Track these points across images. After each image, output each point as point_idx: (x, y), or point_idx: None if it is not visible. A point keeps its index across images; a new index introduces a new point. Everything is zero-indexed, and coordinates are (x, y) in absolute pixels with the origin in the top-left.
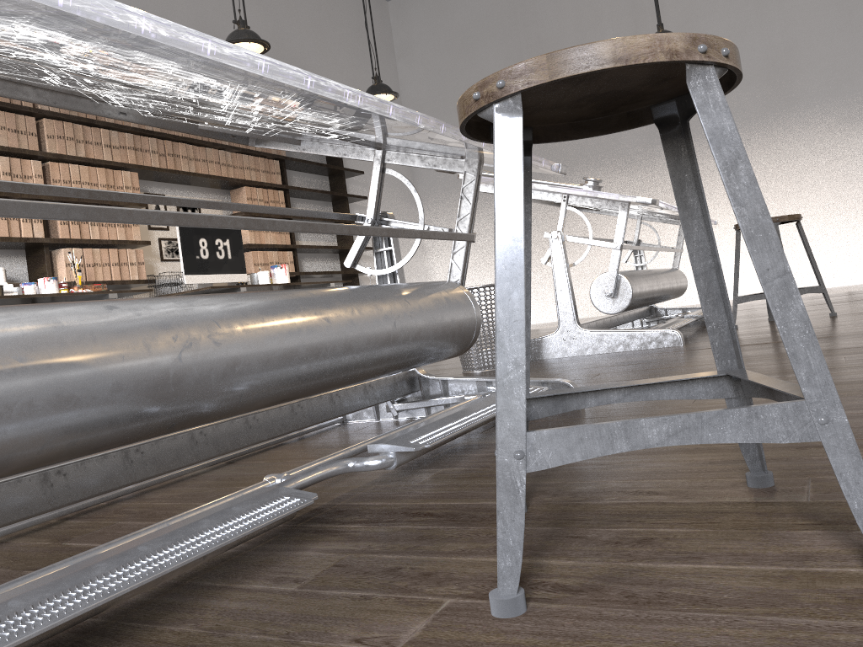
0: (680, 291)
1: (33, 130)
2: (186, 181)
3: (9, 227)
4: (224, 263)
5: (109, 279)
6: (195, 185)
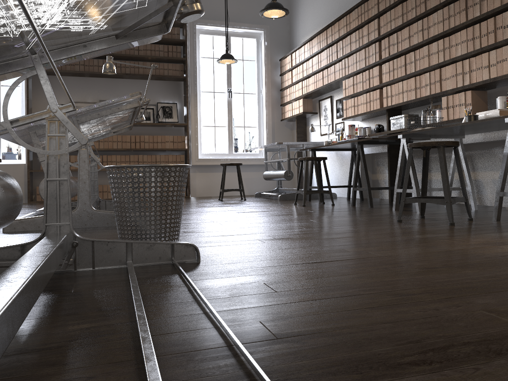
0: None
1: None
2: None
3: None
4: None
5: None
6: None
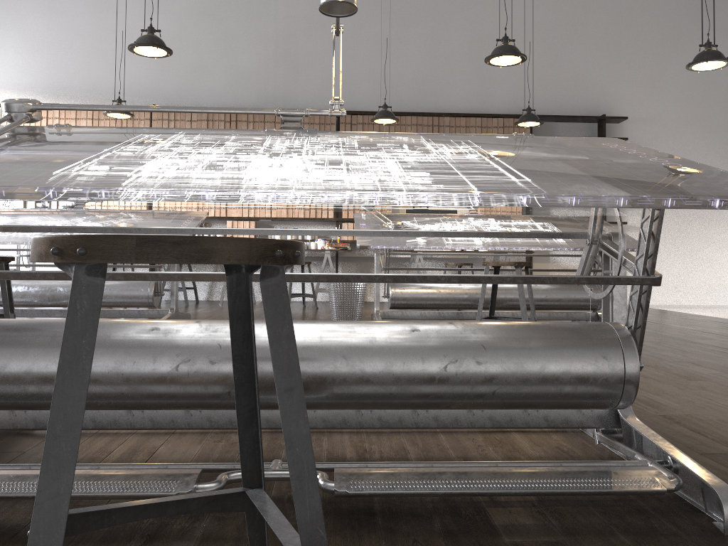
0: (571, 304)
1: None
2: None
3: (316, 213)
4: None
5: None
6: None
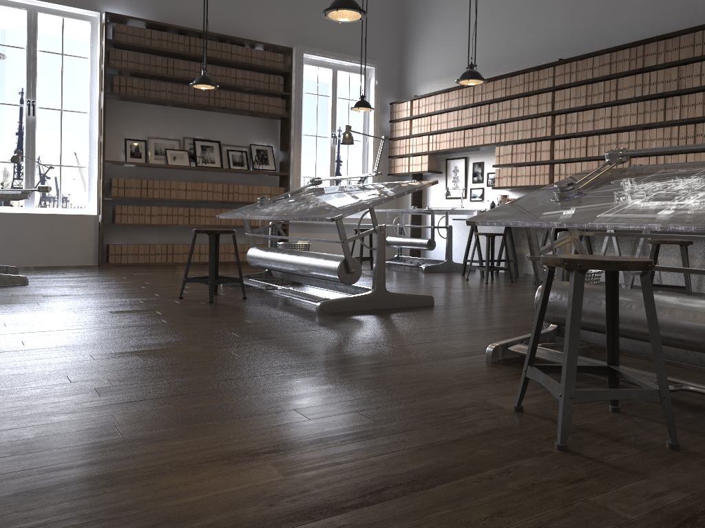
0: None
1: None
2: None
3: None
4: None
5: None
6: None
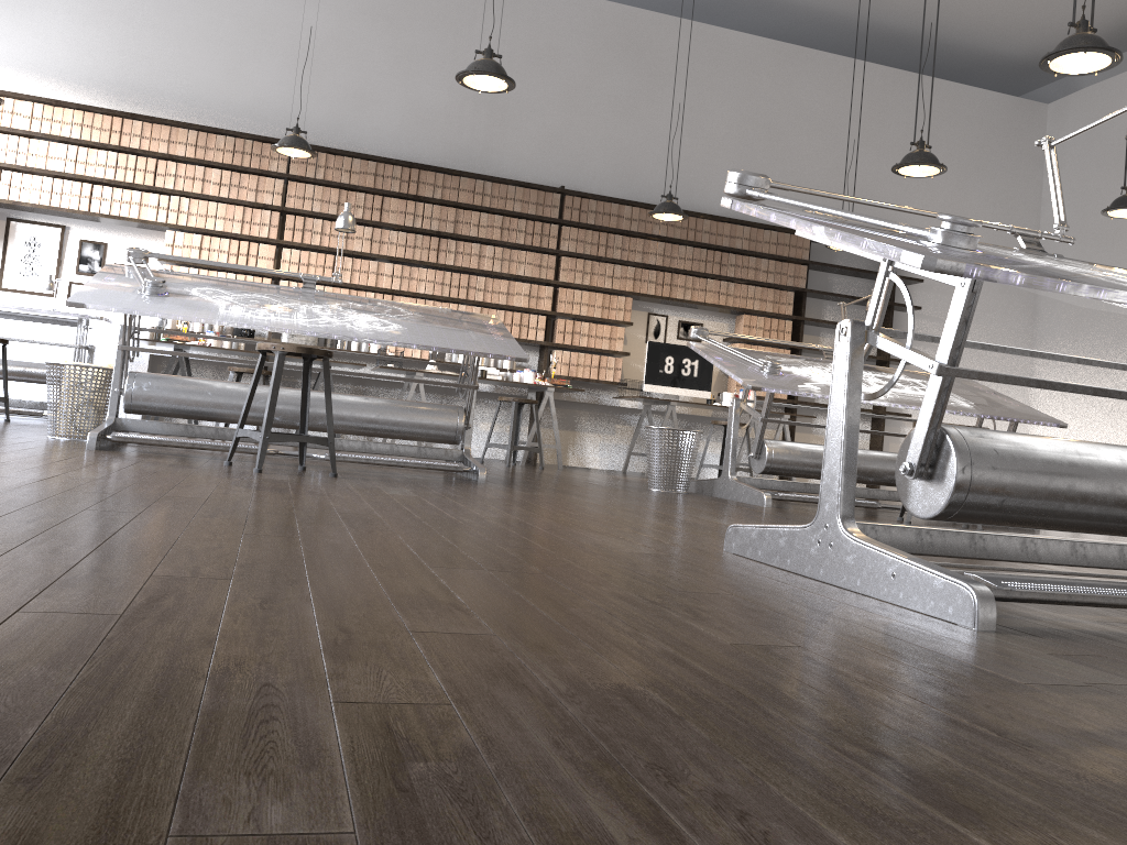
0: None
1: (552, 265)
2: (687, 306)
3: (520, 331)
4: (688, 379)
5: (587, 377)
6: (701, 309)
